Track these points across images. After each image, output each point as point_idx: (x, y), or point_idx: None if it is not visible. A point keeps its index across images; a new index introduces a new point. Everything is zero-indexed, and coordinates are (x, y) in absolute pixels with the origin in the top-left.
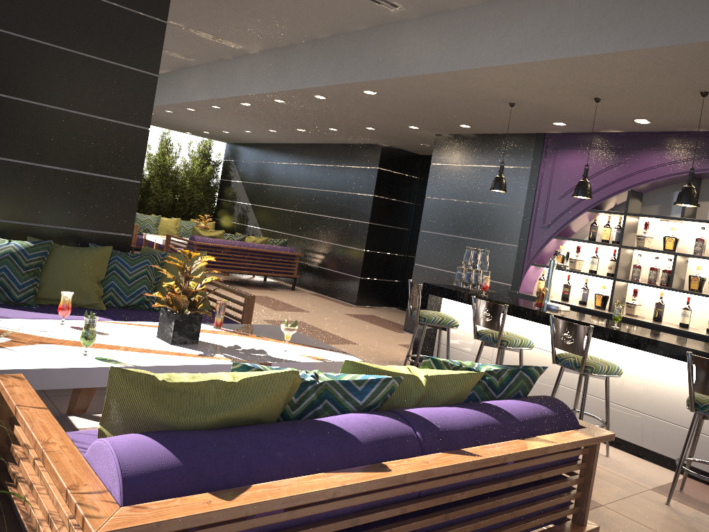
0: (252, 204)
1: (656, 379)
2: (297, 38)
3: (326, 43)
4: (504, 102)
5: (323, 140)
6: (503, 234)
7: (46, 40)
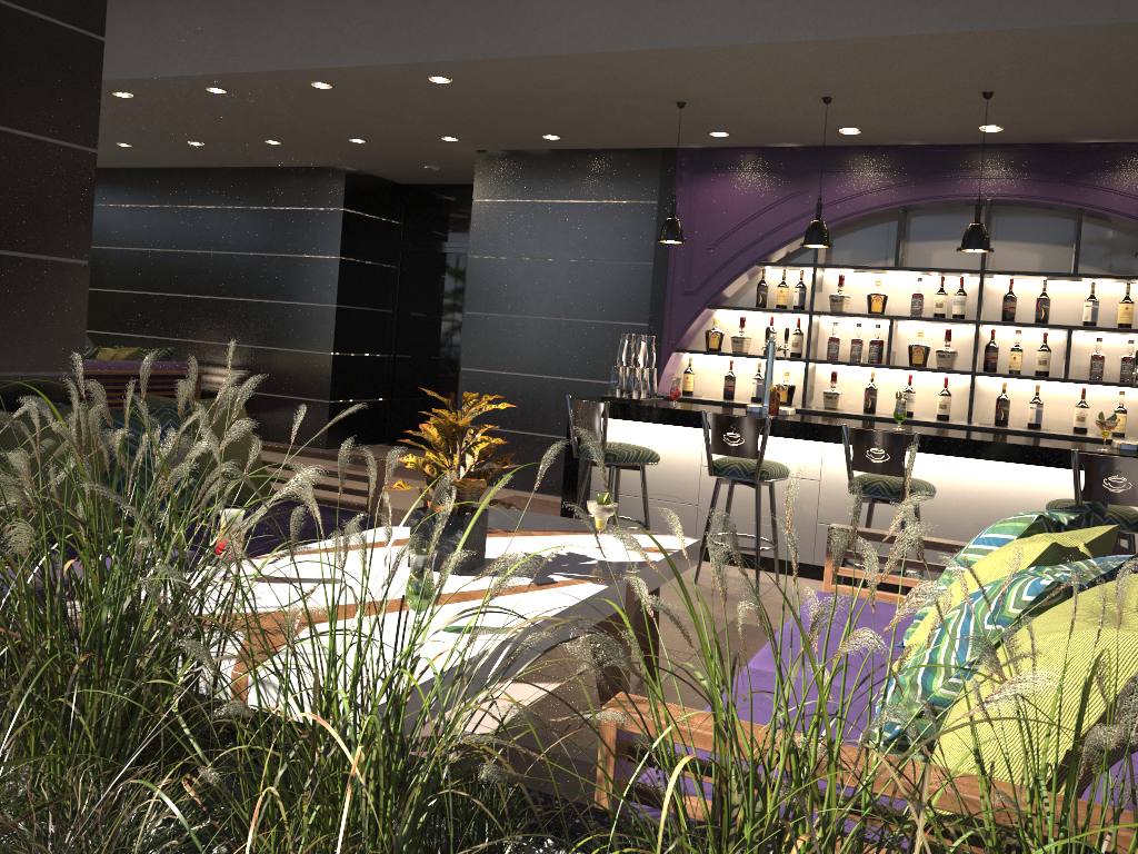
0: None
1: (963, 493)
2: None
3: None
4: (670, 100)
5: (221, 162)
6: (620, 308)
7: None
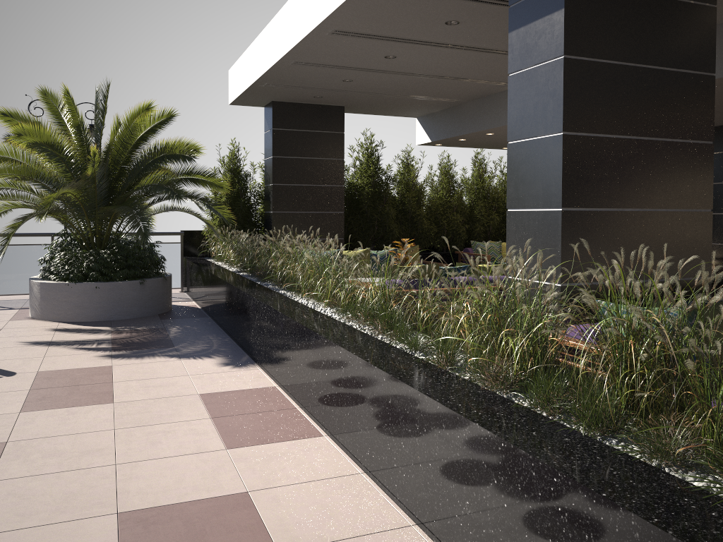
0: None
1: None
2: None
3: None
4: None
5: None
6: None
7: (613, 58)
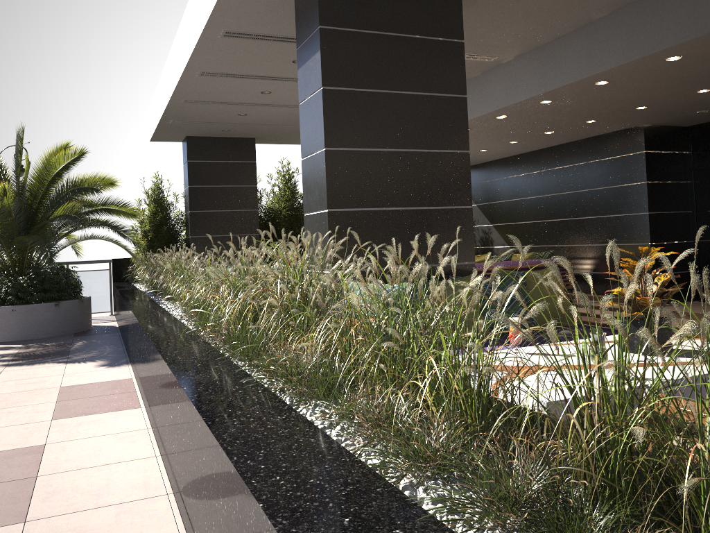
0: (493, 224)
1: None
2: (567, 27)
3: (606, 22)
4: None
5: (568, 139)
6: None
7: (368, 87)
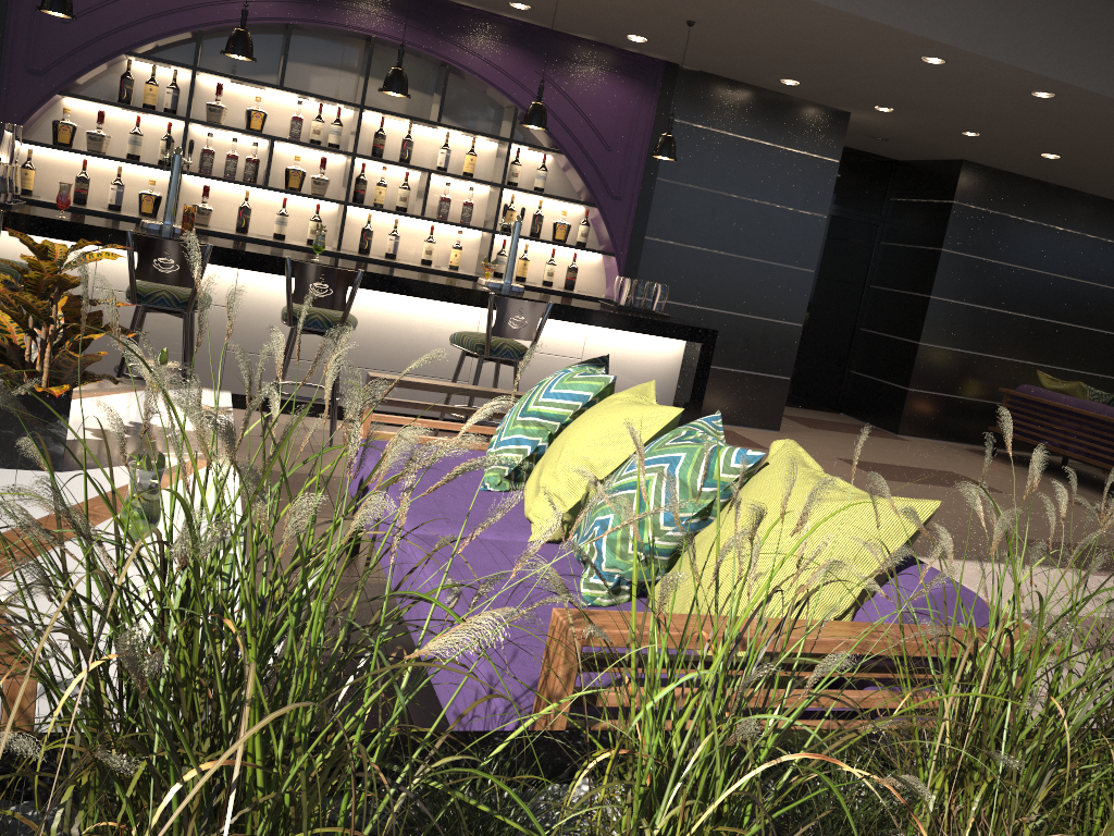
0: None
1: (370, 323)
2: None
3: None
4: None
5: None
6: None
7: None
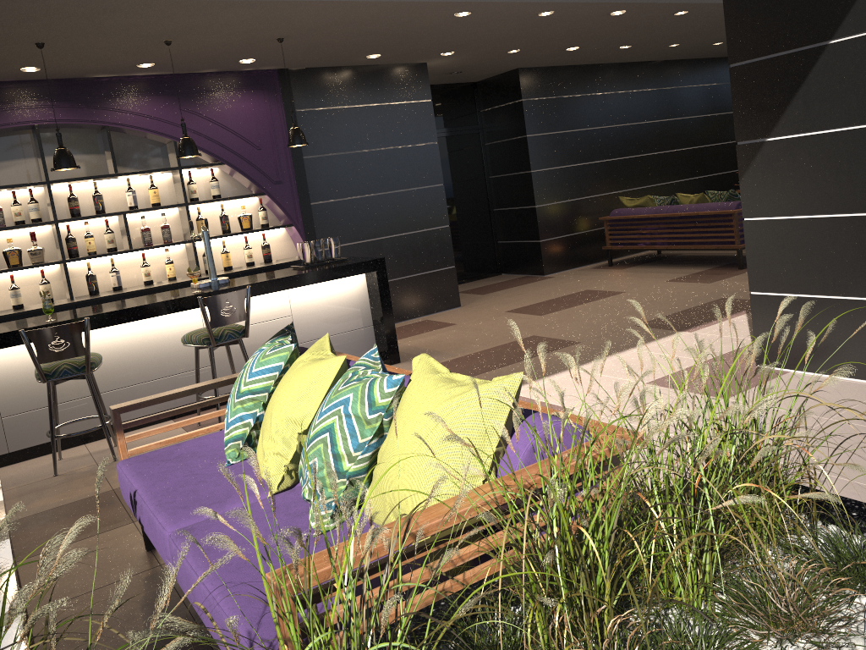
0: None
1: (114, 351)
2: None
3: None
4: None
5: None
6: None
7: None
